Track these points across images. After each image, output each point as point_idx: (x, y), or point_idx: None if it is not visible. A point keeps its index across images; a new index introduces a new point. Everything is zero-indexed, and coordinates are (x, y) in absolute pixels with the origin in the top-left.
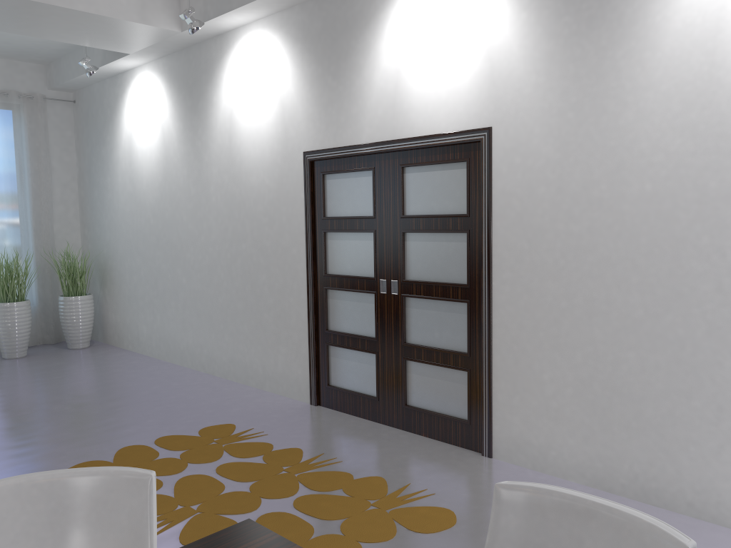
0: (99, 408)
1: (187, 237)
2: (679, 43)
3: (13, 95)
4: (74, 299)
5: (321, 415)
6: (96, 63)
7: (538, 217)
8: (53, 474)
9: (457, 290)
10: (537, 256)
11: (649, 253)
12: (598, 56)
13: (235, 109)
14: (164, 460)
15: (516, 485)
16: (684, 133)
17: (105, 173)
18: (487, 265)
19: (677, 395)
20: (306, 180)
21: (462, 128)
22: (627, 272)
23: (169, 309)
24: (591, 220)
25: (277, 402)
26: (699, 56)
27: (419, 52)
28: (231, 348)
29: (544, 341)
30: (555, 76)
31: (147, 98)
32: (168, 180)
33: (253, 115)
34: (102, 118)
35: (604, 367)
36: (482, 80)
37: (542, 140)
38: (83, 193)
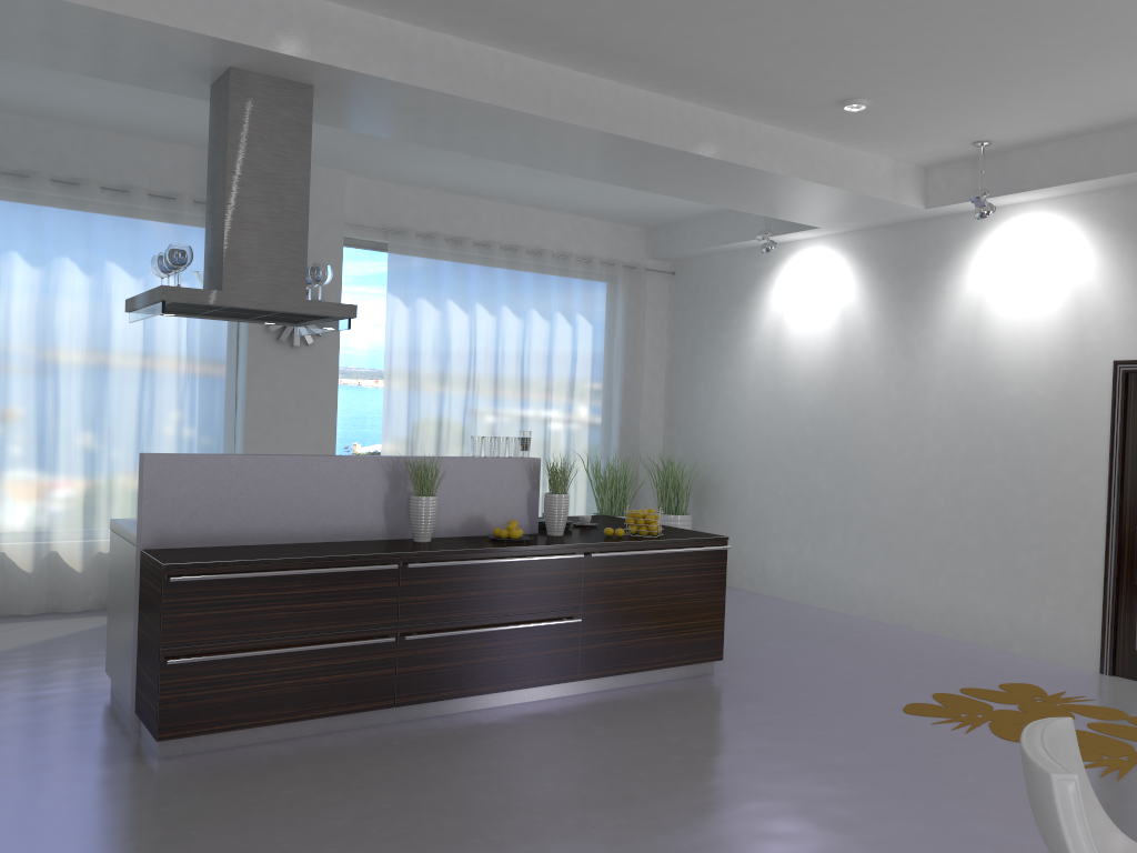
0: (826, 651)
1: (876, 452)
2: None
3: (619, 265)
4: (676, 518)
5: (1135, 686)
6: (751, 234)
7: None
8: None
9: None
10: None
11: None
12: None
13: (988, 302)
14: (1007, 711)
15: None
16: None
17: (722, 363)
18: None
19: None
20: (1116, 395)
21: None
22: None
23: (830, 540)
24: None
25: (1050, 667)
26: None
27: None
28: (949, 595)
29: None
30: None
31: (817, 278)
32: (846, 379)
33: (1021, 311)
34: (725, 297)
35: None
36: None
37: None
38: (674, 386)
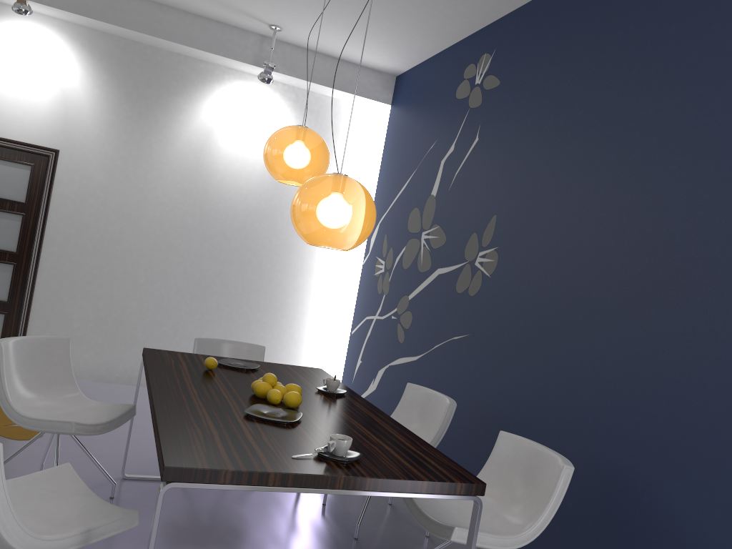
0: None
1: None
2: (184, 148)
3: None
4: None
5: None
6: None
7: (86, 216)
8: (23, 337)
9: (5, 255)
10: (81, 240)
11: (153, 249)
12: (141, 136)
13: None
14: None
15: (203, 338)
16: (180, 192)
17: None
18: (40, 241)
19: (156, 324)
20: None
21: (33, 143)
22: (139, 257)
23: None
24: (122, 225)
25: None
26: (193, 158)
27: (0, 73)
28: None
29: (77, 294)
30: (113, 136)
31: None
32: None
33: None
34: None
35: (116, 310)
36: (57, 117)
37: (97, 170)
38: None
